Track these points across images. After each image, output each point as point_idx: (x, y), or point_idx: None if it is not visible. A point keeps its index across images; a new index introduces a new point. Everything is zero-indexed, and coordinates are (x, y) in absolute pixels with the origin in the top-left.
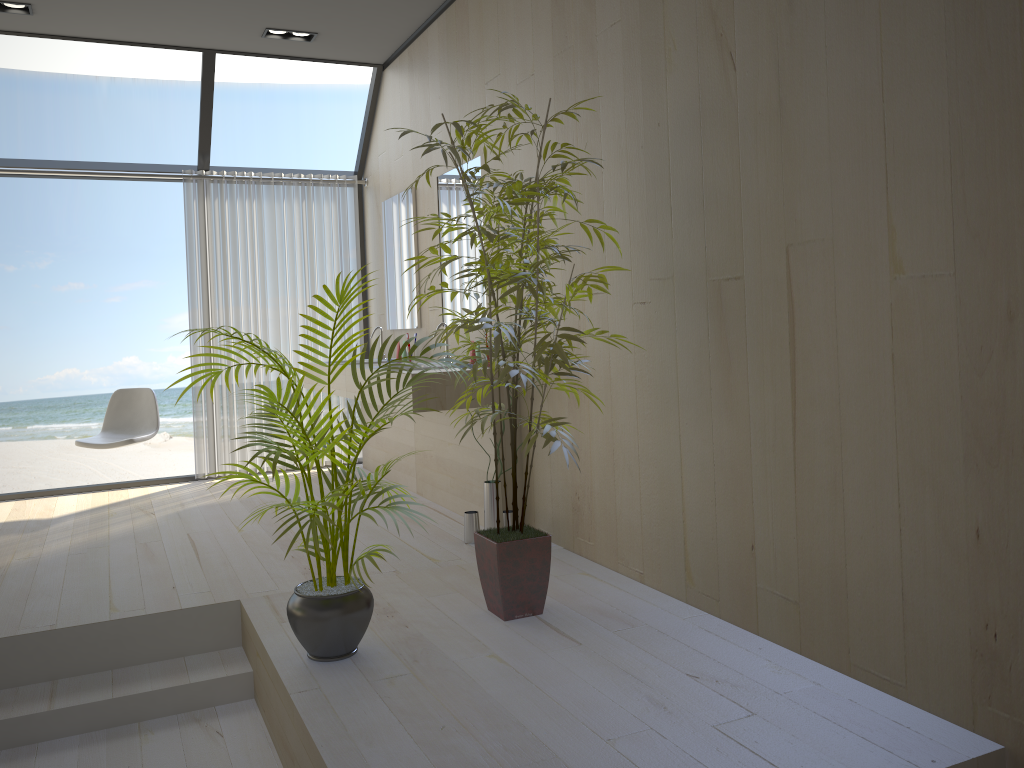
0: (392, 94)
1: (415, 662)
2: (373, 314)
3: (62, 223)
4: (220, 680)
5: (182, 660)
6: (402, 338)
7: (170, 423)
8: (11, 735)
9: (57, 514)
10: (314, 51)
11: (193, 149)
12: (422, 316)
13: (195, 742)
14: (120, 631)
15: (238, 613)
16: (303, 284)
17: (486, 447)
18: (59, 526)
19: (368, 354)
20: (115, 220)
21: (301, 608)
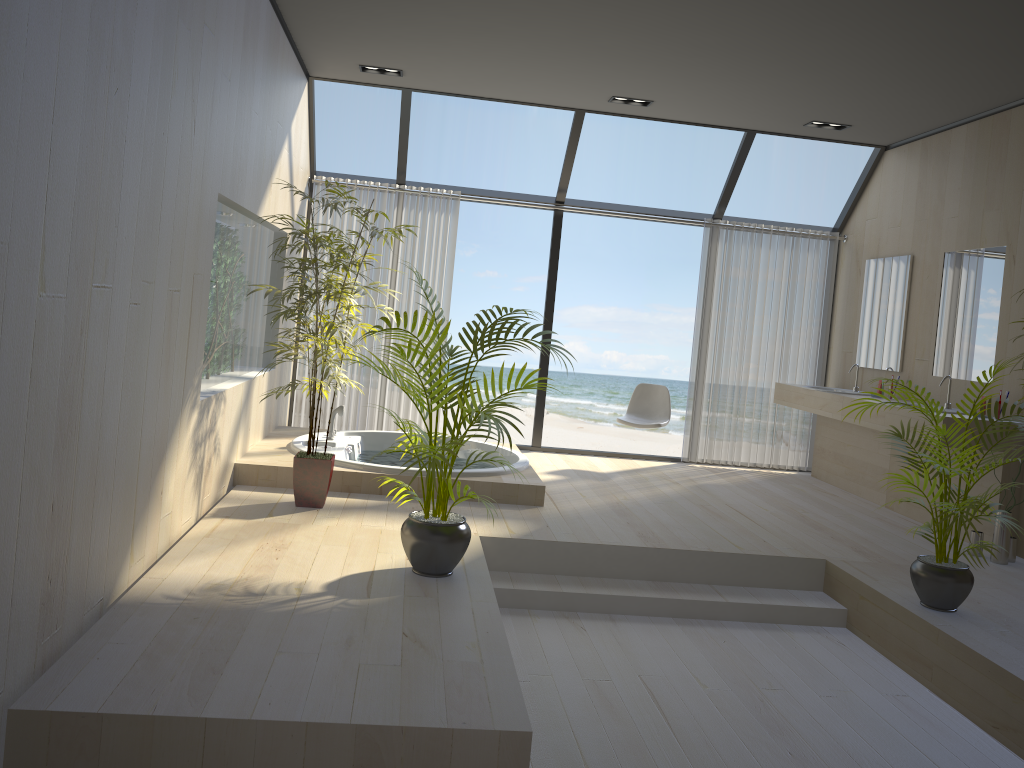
0: (894, 173)
1: (1007, 625)
2: (836, 350)
3: (487, 220)
4: (826, 609)
5: (786, 591)
6: (873, 376)
7: (548, 401)
8: (705, 611)
9: (603, 470)
10: (836, 135)
11: (599, 165)
12: (904, 362)
13: (827, 644)
14: (750, 562)
15: (823, 568)
16: (782, 318)
17: (987, 482)
18: (617, 480)
19: (824, 382)
20: (528, 221)
21: (929, 572)
